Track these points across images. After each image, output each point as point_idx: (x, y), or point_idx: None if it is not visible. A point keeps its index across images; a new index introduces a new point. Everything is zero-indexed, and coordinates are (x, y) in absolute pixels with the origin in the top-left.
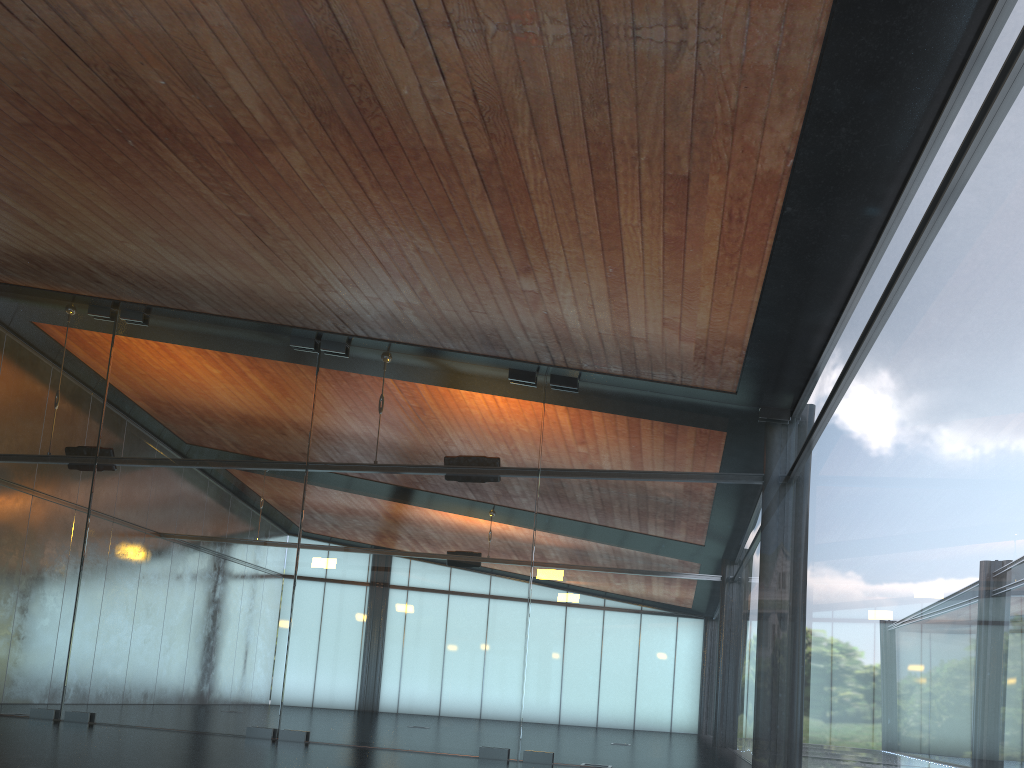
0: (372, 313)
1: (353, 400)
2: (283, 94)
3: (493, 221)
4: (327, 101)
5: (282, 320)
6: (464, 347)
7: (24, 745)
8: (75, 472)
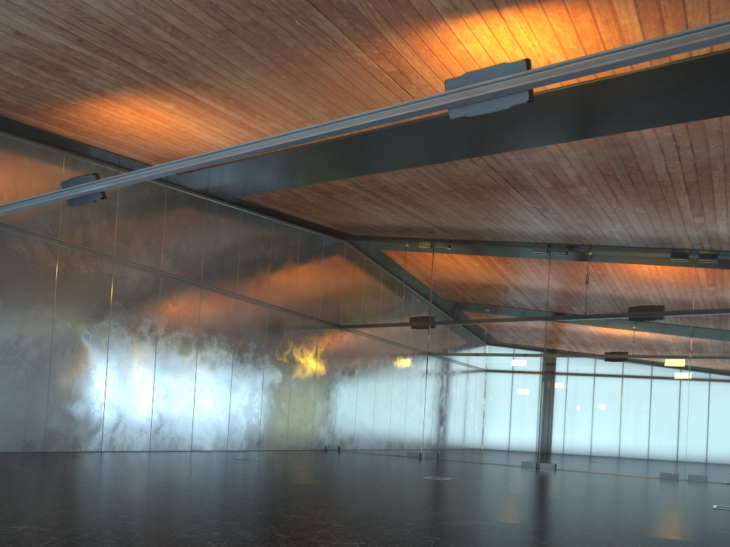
0: (591, 236)
1: (572, 280)
2: (590, 172)
3: (686, 200)
4: (612, 172)
5: (531, 241)
6: (643, 245)
7: (446, 469)
8: (418, 331)
